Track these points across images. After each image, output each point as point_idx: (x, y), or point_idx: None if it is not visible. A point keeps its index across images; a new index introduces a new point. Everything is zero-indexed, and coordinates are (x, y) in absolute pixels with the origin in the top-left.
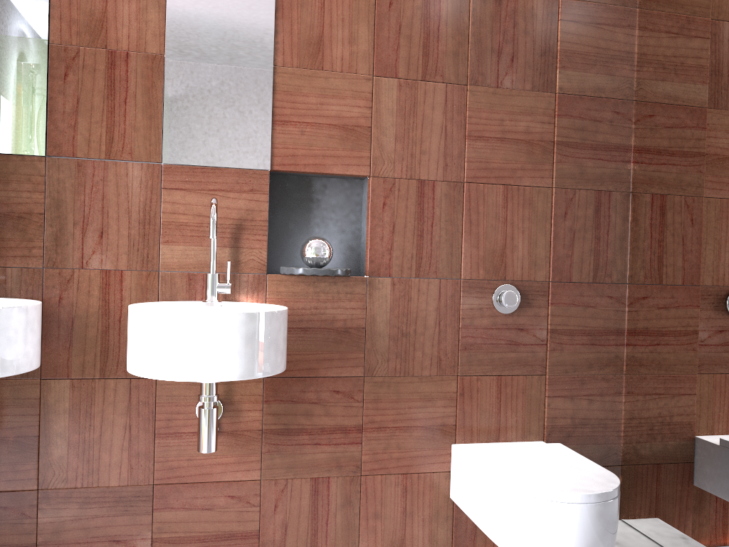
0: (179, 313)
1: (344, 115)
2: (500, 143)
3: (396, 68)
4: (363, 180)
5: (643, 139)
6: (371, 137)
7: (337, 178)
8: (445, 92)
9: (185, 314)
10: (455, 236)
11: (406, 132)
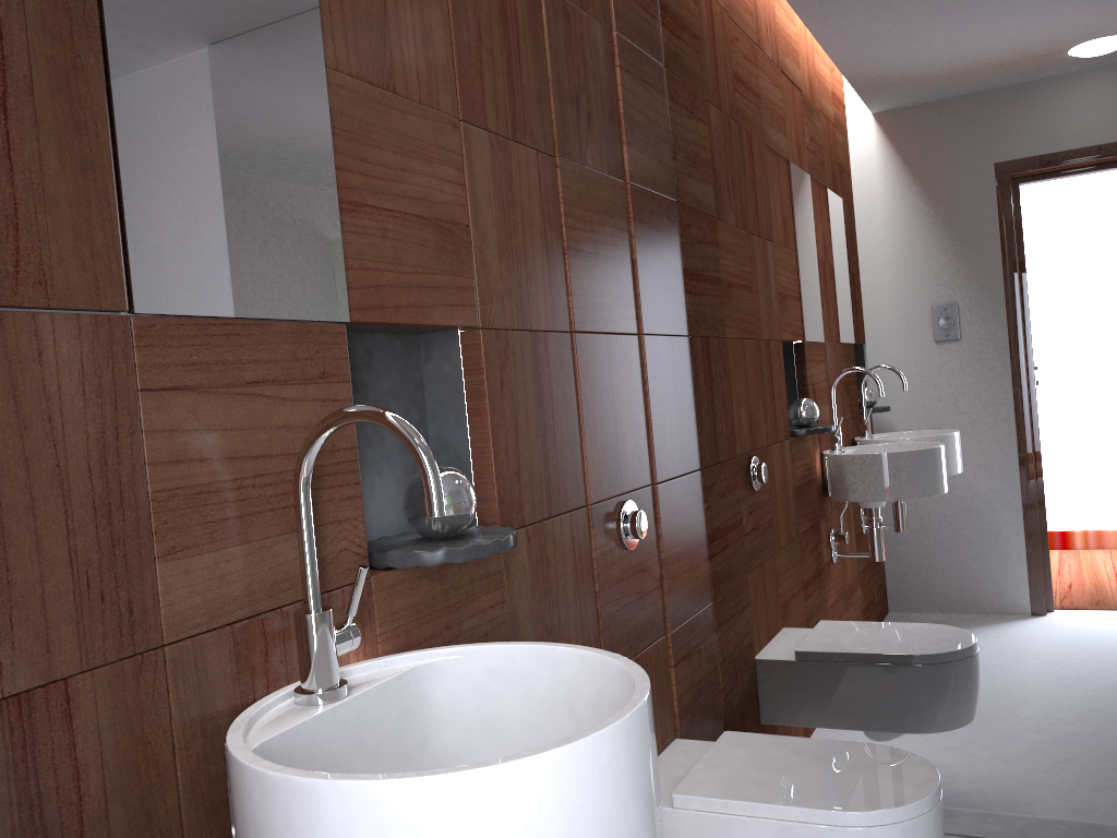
0: (592, 741)
1: (435, 197)
2: (594, 262)
3: (484, 110)
4: (421, 335)
5: (706, 260)
6: (473, 246)
7: (386, 333)
8: (537, 167)
9: (604, 737)
10: (575, 430)
11: (508, 238)
